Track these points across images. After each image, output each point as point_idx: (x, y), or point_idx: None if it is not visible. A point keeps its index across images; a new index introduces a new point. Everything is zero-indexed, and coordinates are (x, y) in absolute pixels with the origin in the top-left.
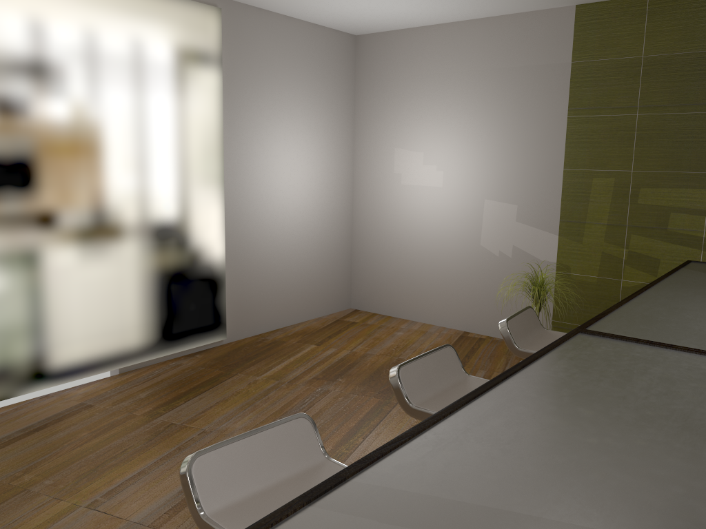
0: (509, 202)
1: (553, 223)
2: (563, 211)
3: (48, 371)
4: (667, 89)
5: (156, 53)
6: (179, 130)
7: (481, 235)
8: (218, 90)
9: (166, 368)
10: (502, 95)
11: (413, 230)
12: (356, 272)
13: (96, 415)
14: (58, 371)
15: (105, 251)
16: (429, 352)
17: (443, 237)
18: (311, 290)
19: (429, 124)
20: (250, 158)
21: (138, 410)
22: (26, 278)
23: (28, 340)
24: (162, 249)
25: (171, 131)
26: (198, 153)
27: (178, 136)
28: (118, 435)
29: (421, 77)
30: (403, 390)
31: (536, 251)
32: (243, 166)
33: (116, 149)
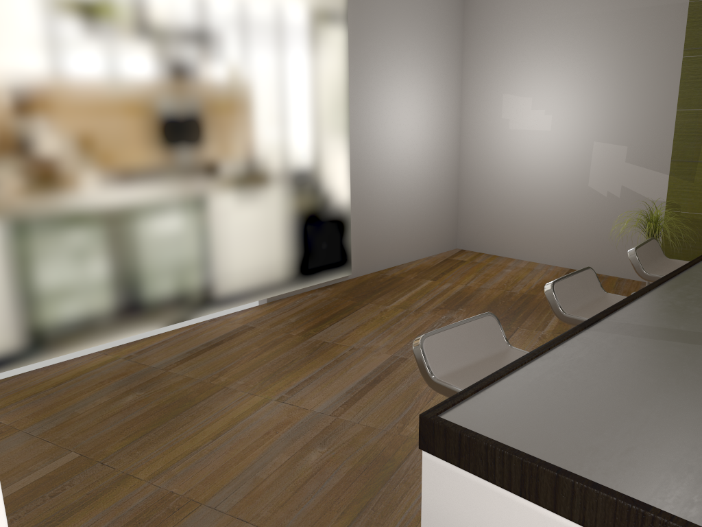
0: (619, 143)
1: (664, 163)
2: (675, 151)
3: (214, 299)
4: None
5: (294, 15)
6: (313, 85)
7: (589, 177)
8: (345, 46)
9: (305, 299)
10: (615, 38)
11: (520, 173)
12: (462, 214)
13: (259, 335)
14: (222, 299)
15: (256, 196)
16: (574, 272)
17: (550, 179)
18: (423, 231)
19: (538, 69)
20: (371, 108)
21: (293, 331)
22: (197, 220)
23: (200, 272)
24: (299, 194)
25: (306, 86)
26: (328, 106)
27: (312, 91)
28: (283, 350)
29: (531, 23)
30: (557, 301)
31: (645, 190)
32: (365, 116)
33: (263, 105)
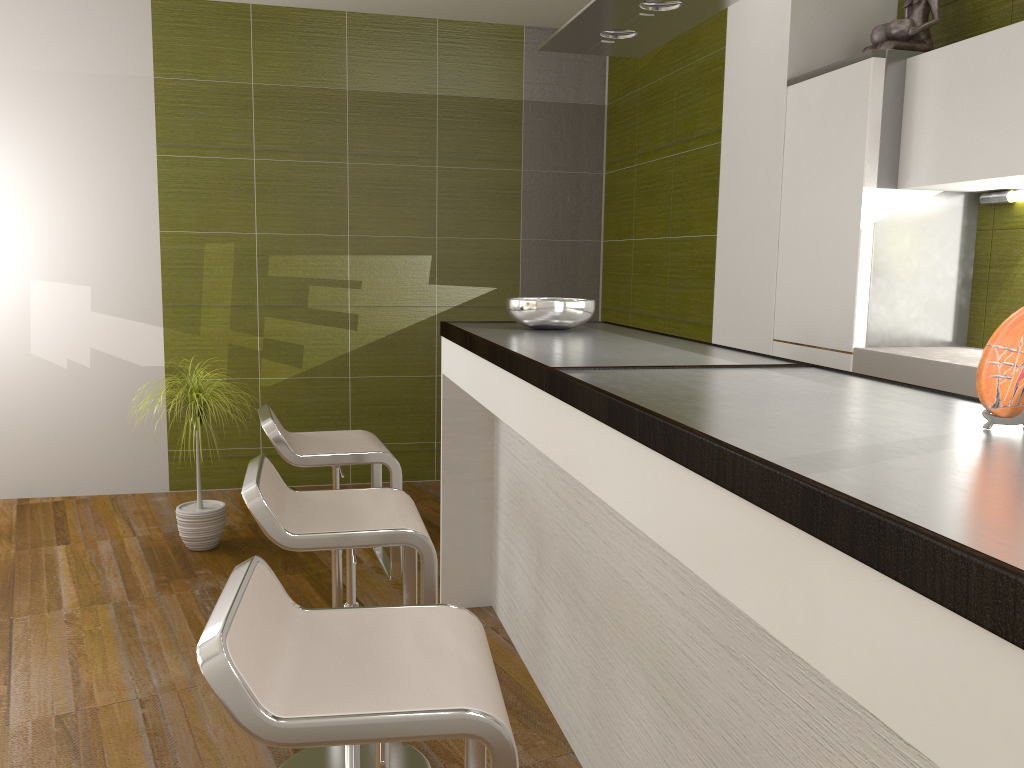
0: (77, 282)
1: (153, 310)
2: (167, 292)
3: None
4: (287, 129)
5: None
6: None
7: (31, 338)
8: None
9: None
10: (44, 114)
11: None
12: None
13: None
14: None
15: None
16: (261, 465)
17: None
18: None
19: None
20: None
21: None
22: None
23: None
24: None
25: None
26: None
27: None
28: None
29: None
30: (275, 516)
31: (132, 352)
32: None
33: None
